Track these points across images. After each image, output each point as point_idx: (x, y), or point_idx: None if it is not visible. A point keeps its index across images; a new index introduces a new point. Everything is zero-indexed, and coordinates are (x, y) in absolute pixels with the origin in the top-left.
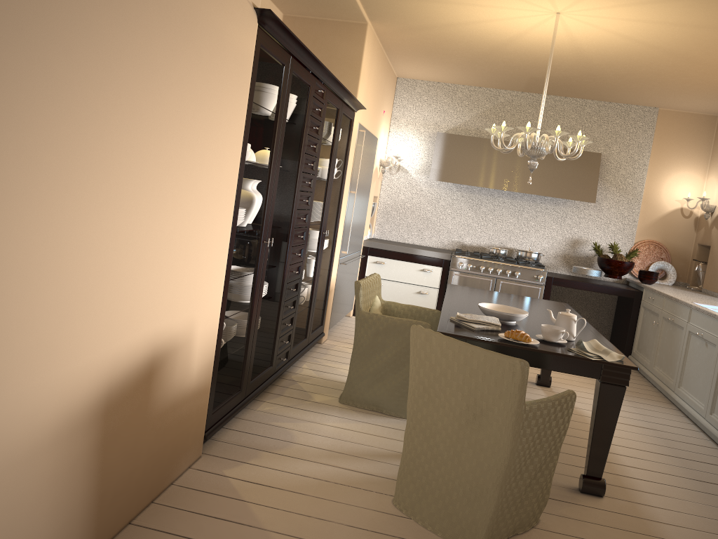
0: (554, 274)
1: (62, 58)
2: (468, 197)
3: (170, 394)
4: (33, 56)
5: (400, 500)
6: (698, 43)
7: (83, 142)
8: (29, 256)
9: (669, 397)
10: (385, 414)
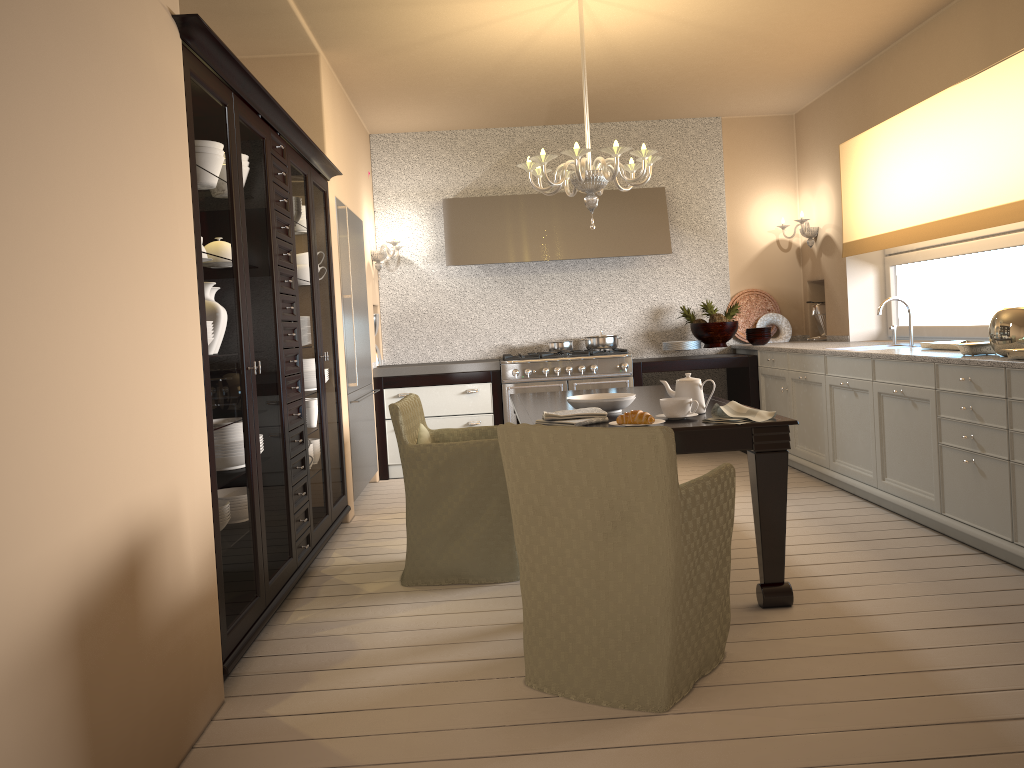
0: (641, 359)
1: None
2: (503, 281)
3: (166, 605)
4: None
5: (535, 676)
6: (758, 13)
7: None
8: None
9: (824, 479)
10: (472, 584)
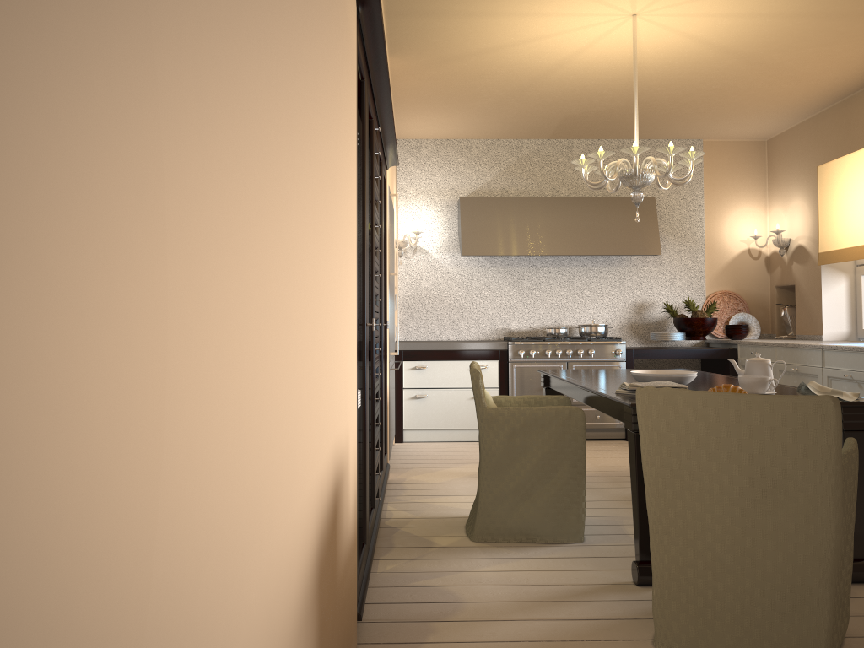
0: (629, 347)
1: None
2: (506, 272)
3: (343, 549)
4: None
5: (670, 641)
6: (782, 41)
7: (298, 101)
8: (278, 284)
9: None
10: (539, 543)
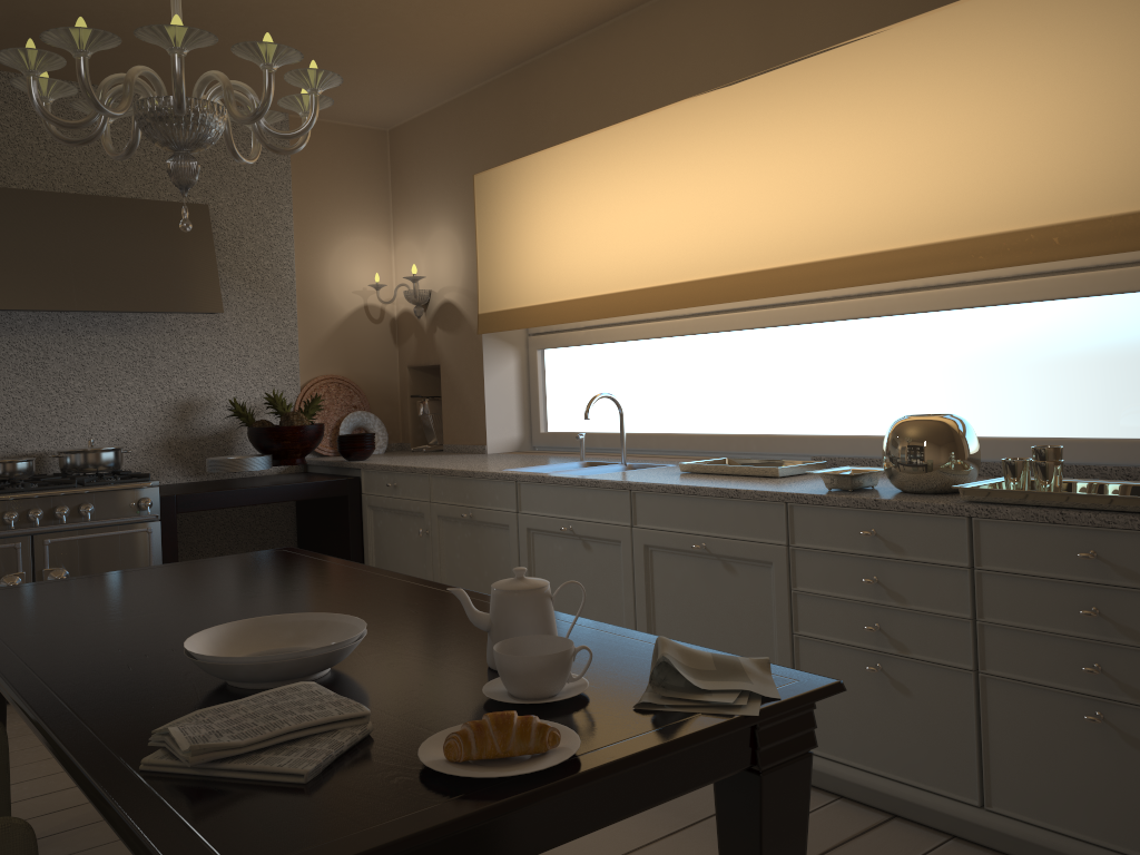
0: (167, 488)
1: None
2: None
3: None
4: None
5: None
6: None
7: None
8: None
9: None
10: None
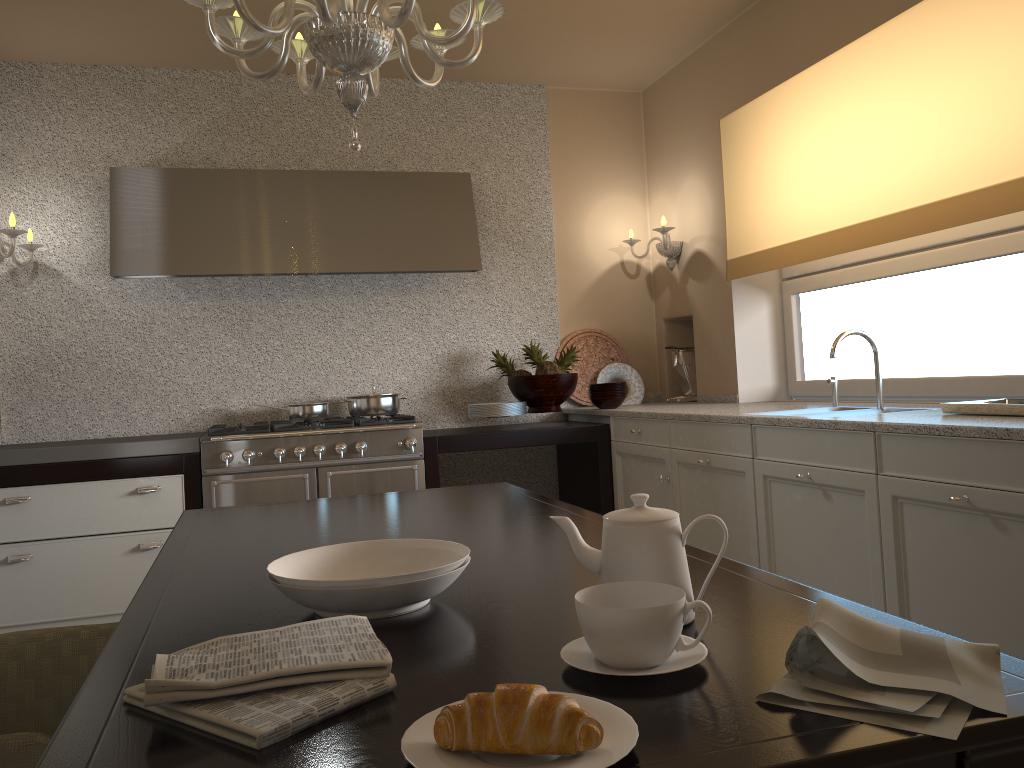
0: (436, 431)
1: None
2: (217, 309)
3: None
4: None
5: None
6: None
7: None
8: None
9: None
10: None
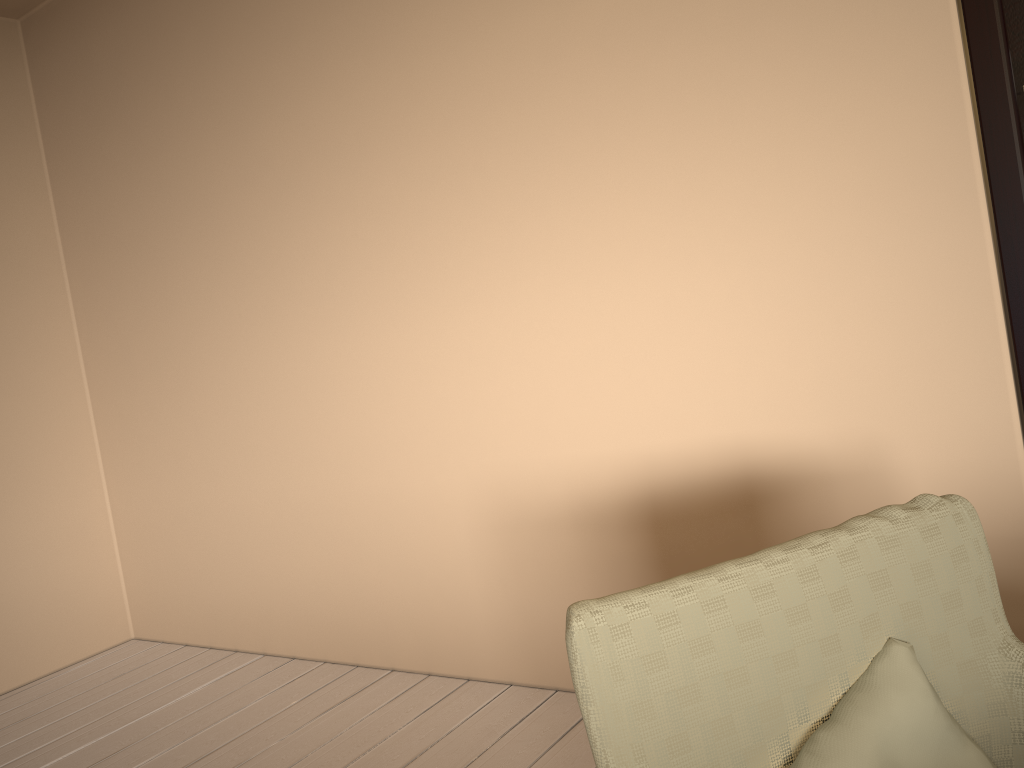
0: None
1: (474, 177)
2: None
3: None
4: (449, 191)
5: None
6: None
7: (519, 234)
8: (492, 344)
9: None
10: None
